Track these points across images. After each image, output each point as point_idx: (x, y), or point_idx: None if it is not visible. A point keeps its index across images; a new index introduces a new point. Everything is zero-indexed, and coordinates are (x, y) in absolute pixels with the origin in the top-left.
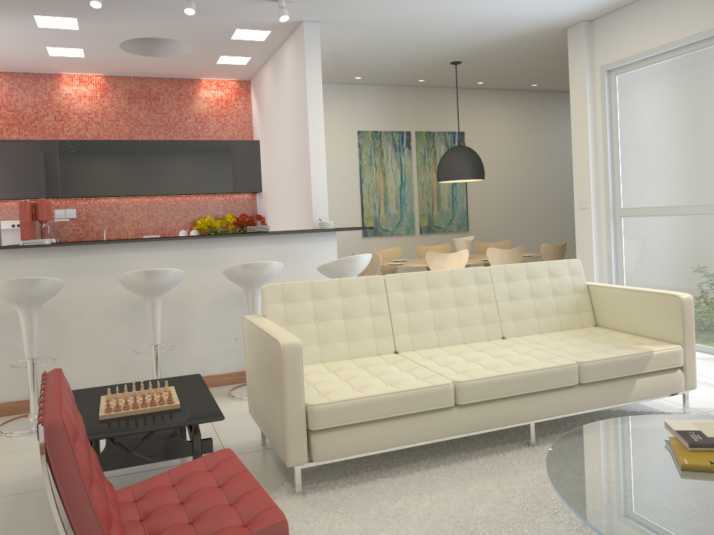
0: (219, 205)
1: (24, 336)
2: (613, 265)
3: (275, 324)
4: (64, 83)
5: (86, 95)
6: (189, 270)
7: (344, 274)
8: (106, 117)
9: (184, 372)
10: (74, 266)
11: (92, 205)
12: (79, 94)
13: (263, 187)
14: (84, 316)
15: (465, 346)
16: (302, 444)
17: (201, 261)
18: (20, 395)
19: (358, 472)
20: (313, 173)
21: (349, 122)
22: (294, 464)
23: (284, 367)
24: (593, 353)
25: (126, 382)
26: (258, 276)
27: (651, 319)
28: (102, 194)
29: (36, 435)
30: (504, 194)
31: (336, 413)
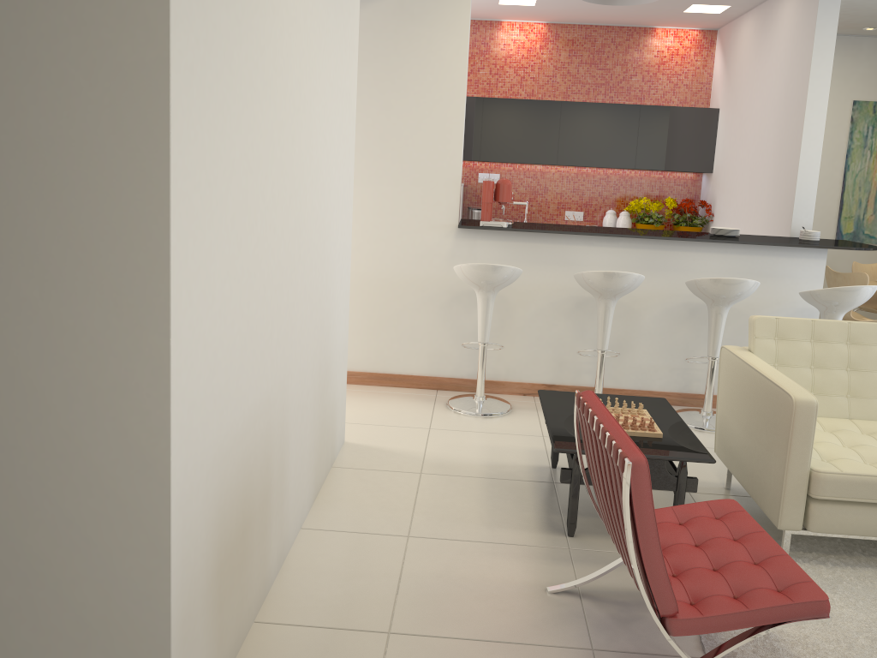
0: (655, 183)
1: (479, 320)
2: None
3: (772, 367)
4: (503, 32)
5: (525, 46)
6: (642, 272)
7: (836, 306)
8: (542, 72)
9: (621, 382)
10: (526, 253)
11: (516, 171)
12: (517, 45)
13: (715, 167)
14: (529, 306)
15: None
16: (799, 510)
17: (658, 264)
18: (462, 373)
19: (853, 553)
20: (801, 167)
21: (843, 89)
22: (786, 528)
23: (793, 424)
24: None
25: (561, 381)
26: (729, 294)
27: None
28: (531, 161)
29: (484, 418)
30: None
31: (845, 486)
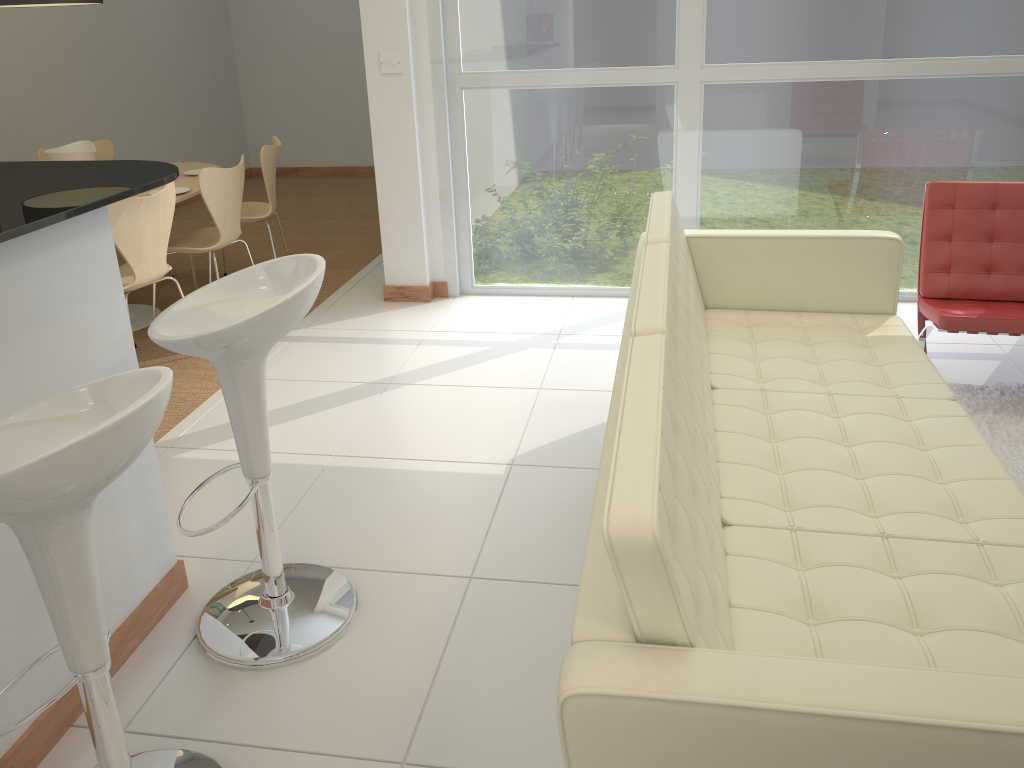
0: None
1: None
2: (452, 177)
3: (917, 668)
4: None
5: None
6: None
7: (280, 338)
8: None
9: None
10: None
11: None
12: None
13: None
14: None
15: (738, 437)
16: None
17: None
18: None
19: None
20: None
21: None
22: None
23: None
24: (900, 372)
25: None
26: (136, 455)
27: (835, 282)
28: None
29: None
30: (26, 33)
31: None
